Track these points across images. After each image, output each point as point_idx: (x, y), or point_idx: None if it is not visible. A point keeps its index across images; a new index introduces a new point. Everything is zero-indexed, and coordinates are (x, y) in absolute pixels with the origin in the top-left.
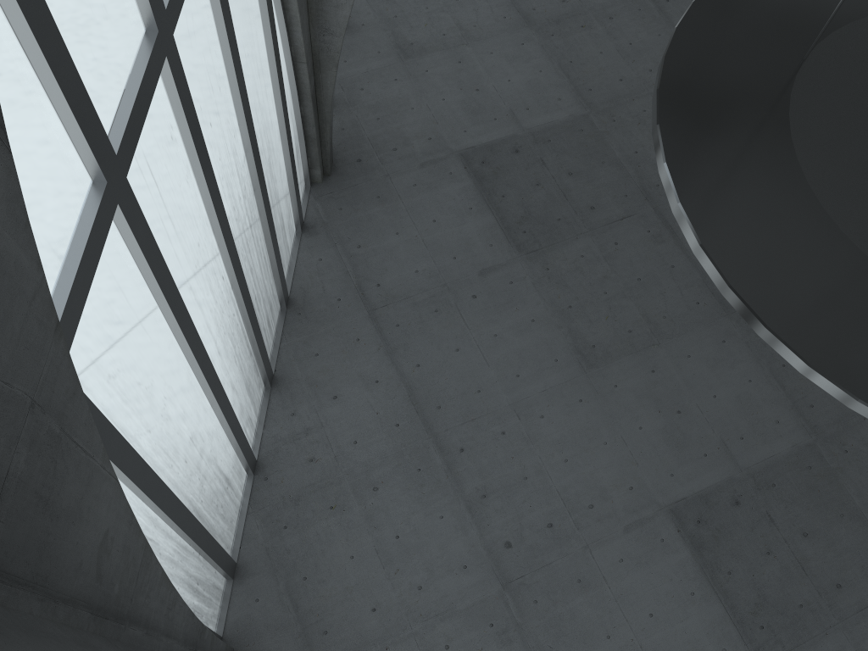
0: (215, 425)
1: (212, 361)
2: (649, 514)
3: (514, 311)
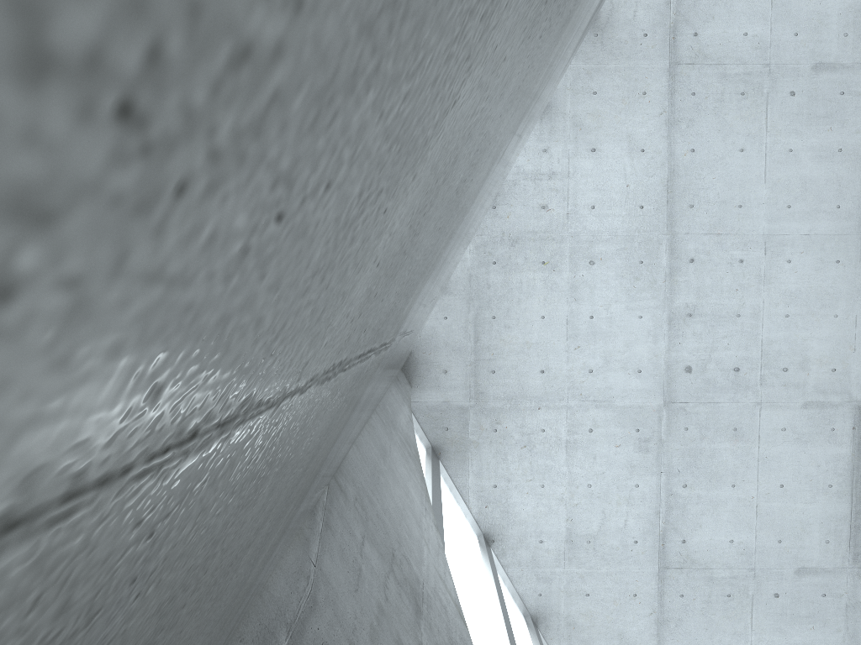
0: None
1: None
2: (835, 402)
3: (826, 131)
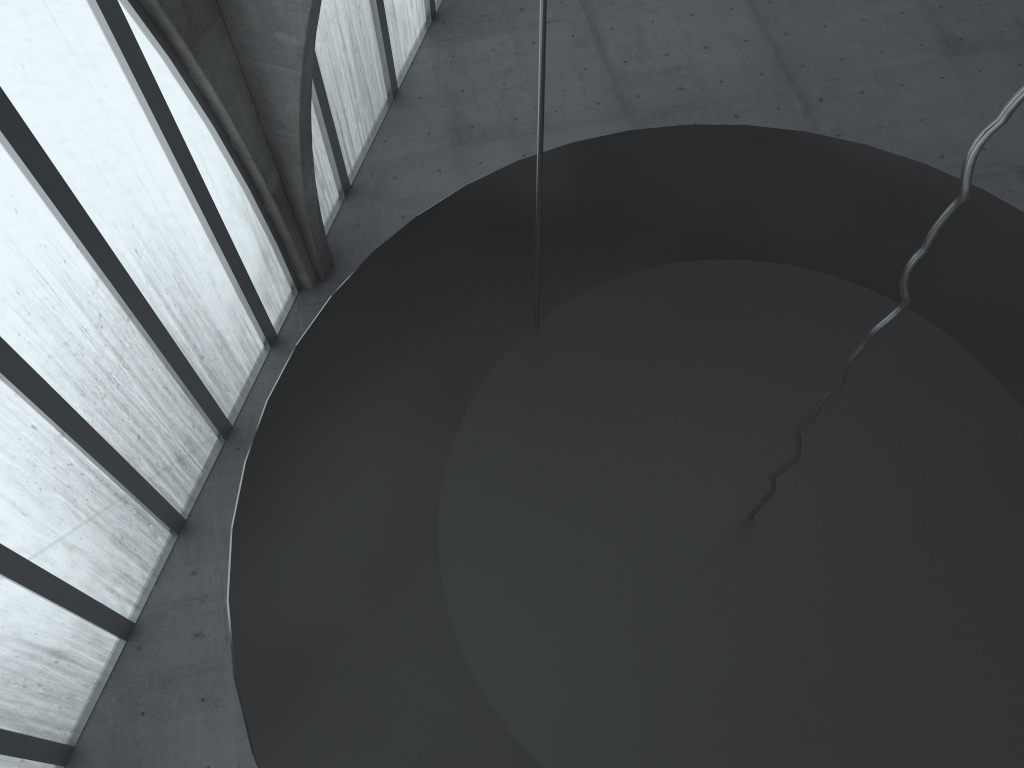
0: (16, 596)
1: (3, 525)
2: None
3: None
